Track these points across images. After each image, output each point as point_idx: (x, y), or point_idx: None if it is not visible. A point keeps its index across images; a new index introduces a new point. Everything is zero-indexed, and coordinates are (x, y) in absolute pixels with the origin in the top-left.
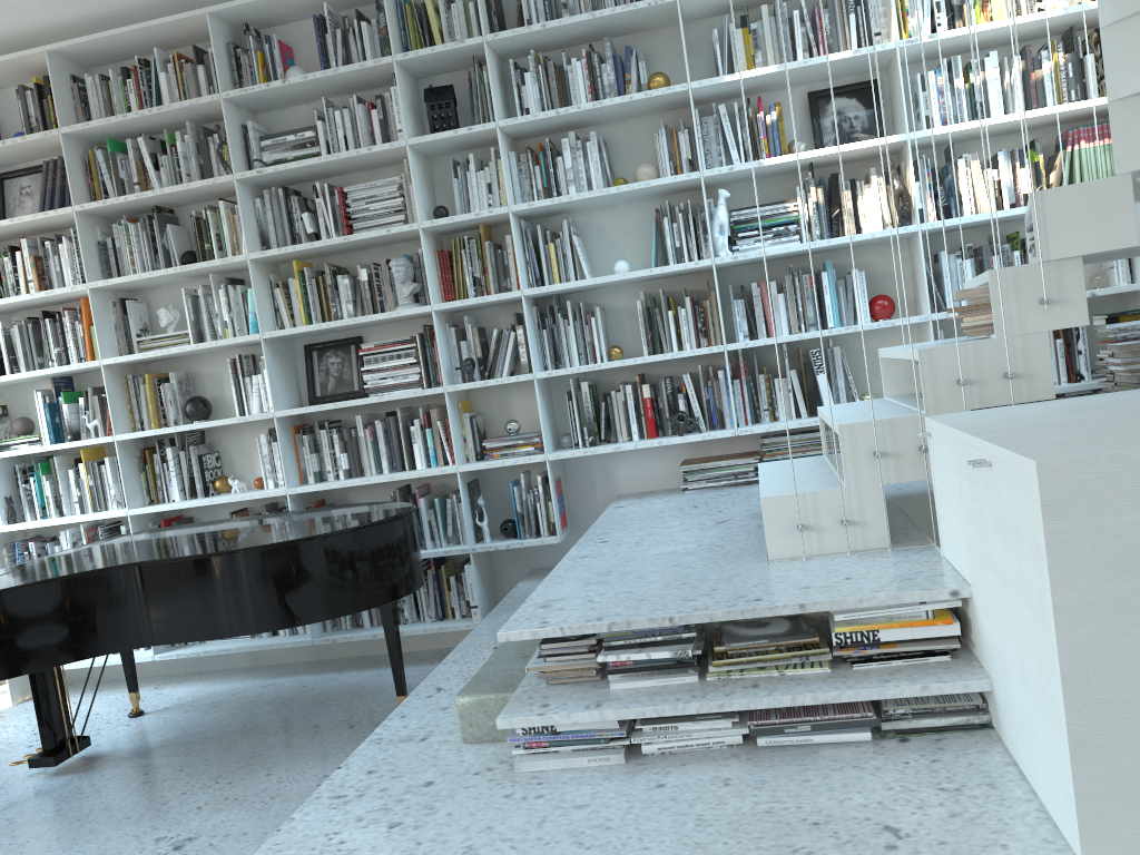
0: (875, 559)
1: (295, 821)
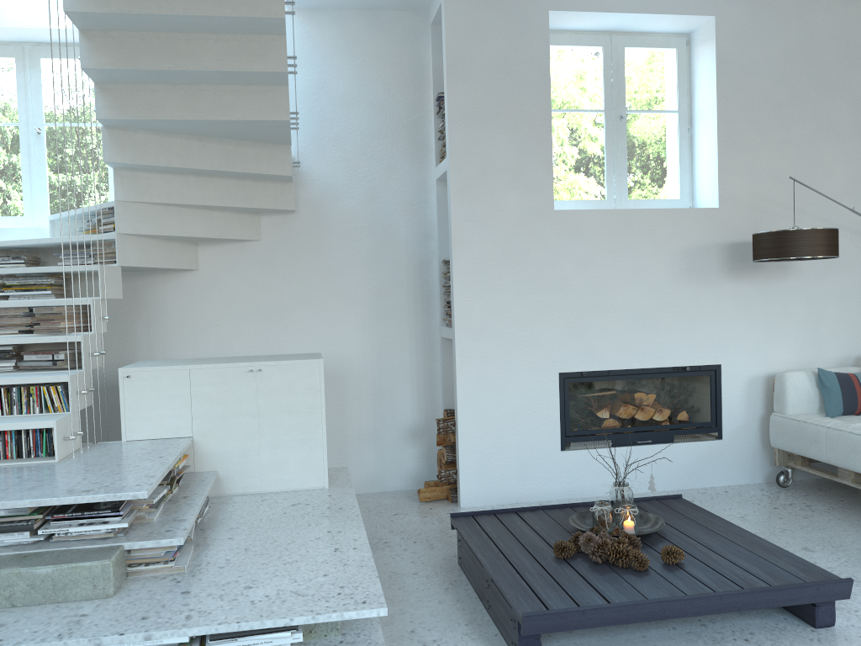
0: (106, 448)
1: (225, 621)
